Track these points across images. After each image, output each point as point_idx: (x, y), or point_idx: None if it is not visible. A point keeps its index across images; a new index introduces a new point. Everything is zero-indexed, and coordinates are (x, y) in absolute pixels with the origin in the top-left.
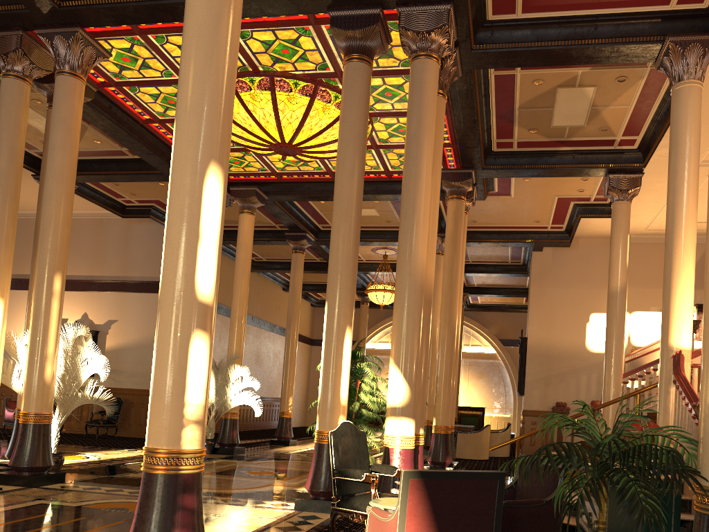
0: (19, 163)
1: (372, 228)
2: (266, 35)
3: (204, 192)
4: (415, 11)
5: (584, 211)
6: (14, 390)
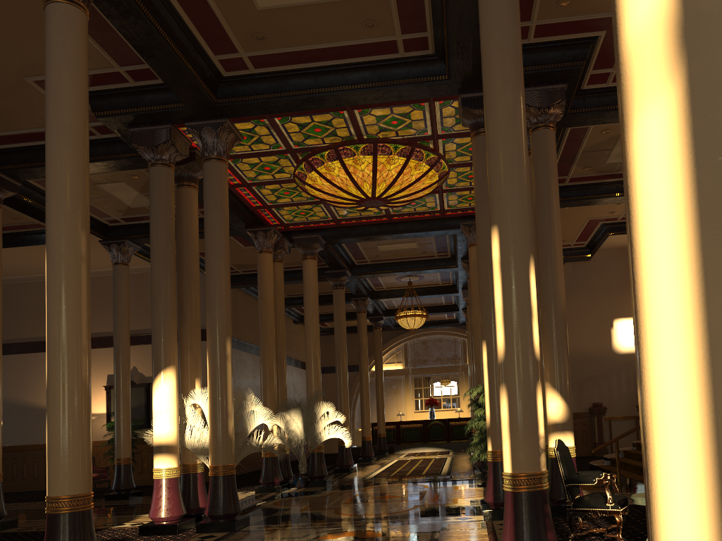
0: (174, 242)
1: (406, 259)
2: (383, 111)
3: (530, 278)
4: (535, 90)
5: (611, 229)
6: (186, 447)
